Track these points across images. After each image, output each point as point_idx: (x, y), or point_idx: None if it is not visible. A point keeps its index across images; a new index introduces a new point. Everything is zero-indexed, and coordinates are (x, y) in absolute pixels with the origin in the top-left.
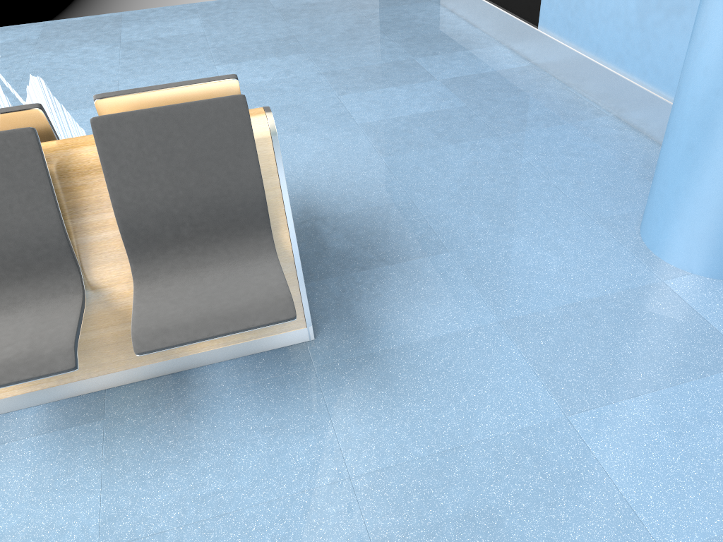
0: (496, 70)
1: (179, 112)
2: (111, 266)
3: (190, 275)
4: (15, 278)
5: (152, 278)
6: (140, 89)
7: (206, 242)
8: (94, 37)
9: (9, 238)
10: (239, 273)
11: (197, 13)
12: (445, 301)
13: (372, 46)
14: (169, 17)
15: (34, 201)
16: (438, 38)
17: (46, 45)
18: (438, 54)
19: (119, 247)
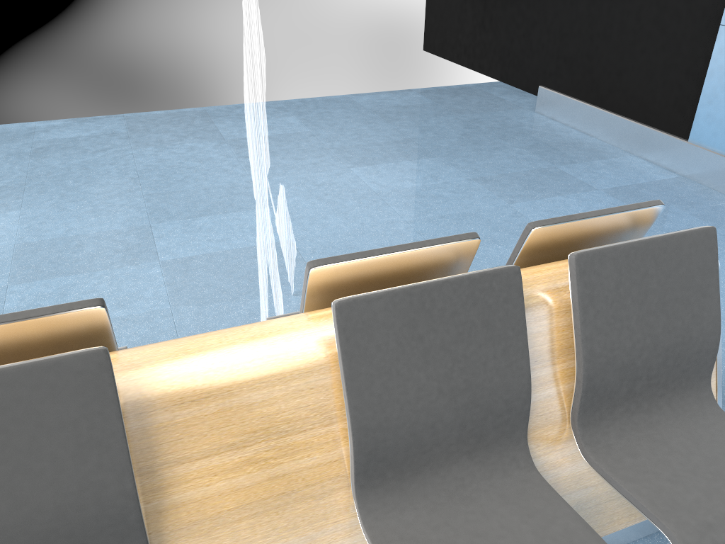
0: (649, 180)
1: (657, 247)
2: (549, 429)
3: (647, 440)
4: (463, 452)
5: (605, 445)
6: (576, 216)
7: (652, 397)
8: (191, 132)
9: (476, 403)
10: (706, 436)
11: (287, 111)
12: None
13: (501, 152)
14: None
15: (508, 356)
16: (563, 146)
17: (142, 139)
18: (577, 163)
19: (560, 406)
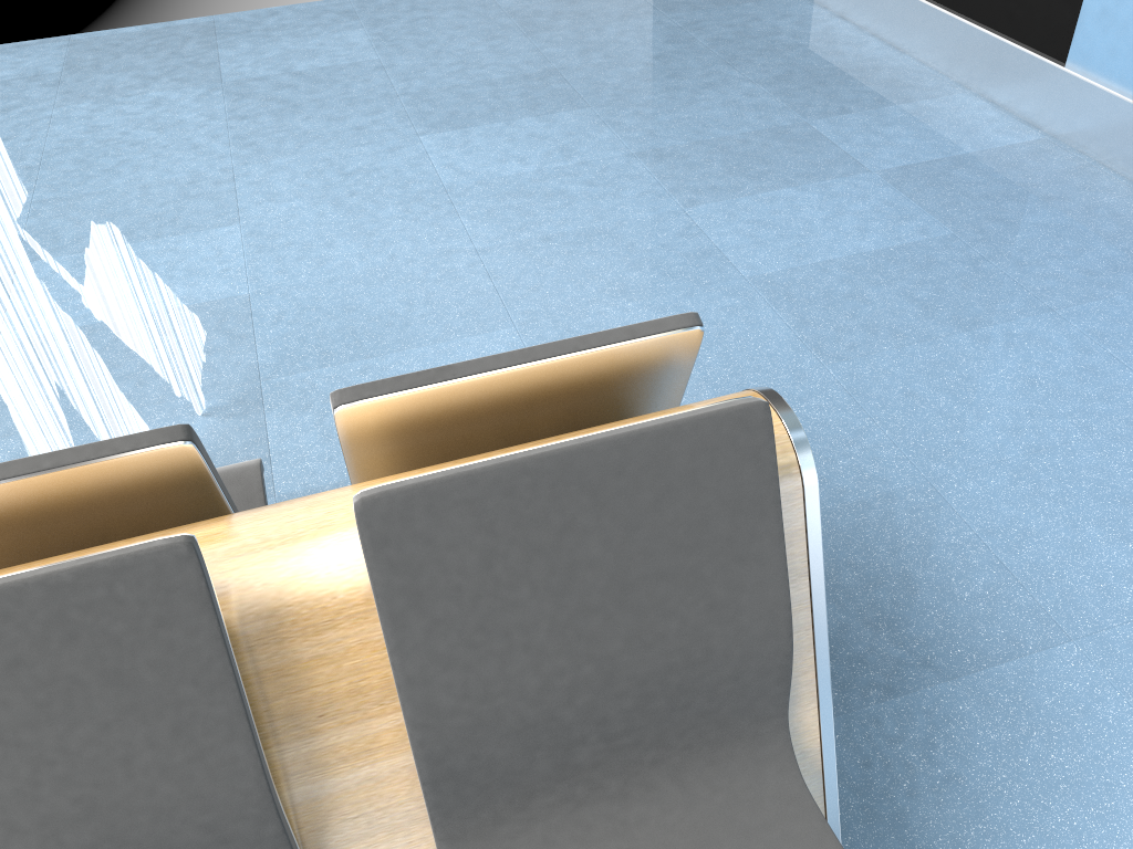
0: (980, 149)
1: (597, 463)
2: (381, 842)
3: None
4: None
5: None
6: (457, 371)
7: (630, 767)
8: (170, 69)
9: (122, 839)
10: None
11: (357, 18)
12: (1125, 802)
13: (715, 92)
14: (307, 28)
15: (192, 738)
16: (839, 76)
17: (79, 87)
18: (852, 112)
19: (405, 795)
